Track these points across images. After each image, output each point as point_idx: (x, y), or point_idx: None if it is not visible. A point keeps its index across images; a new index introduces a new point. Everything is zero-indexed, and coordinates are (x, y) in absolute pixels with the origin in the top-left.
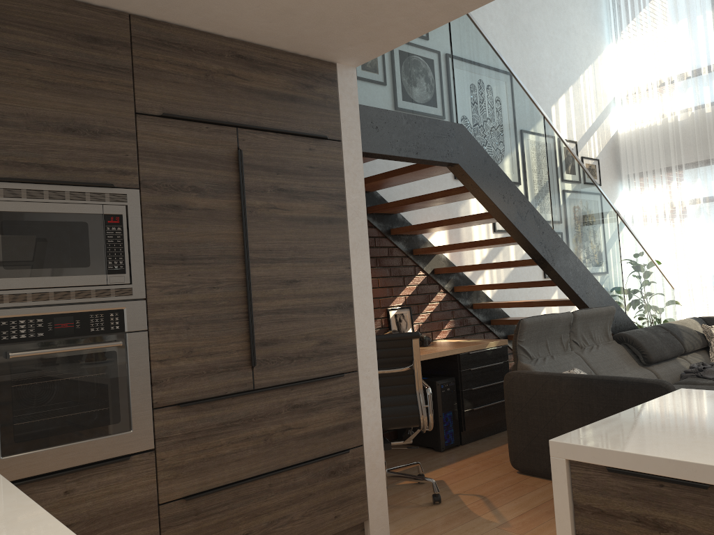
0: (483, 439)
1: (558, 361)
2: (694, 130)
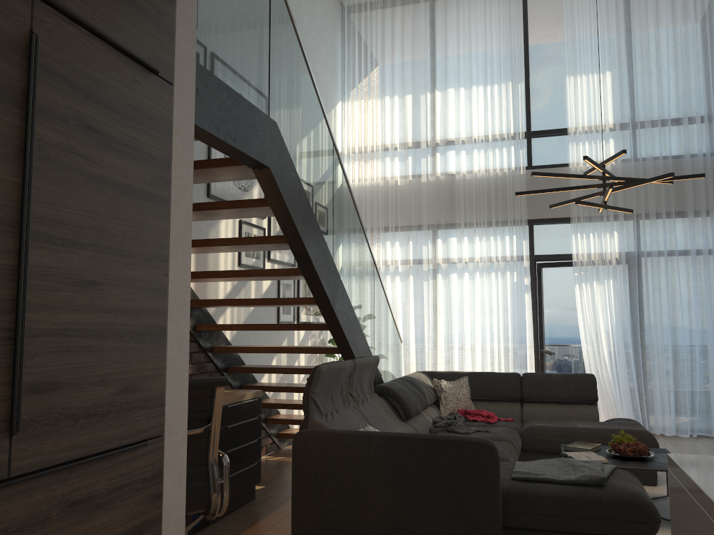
0: (231, 515)
1: (344, 417)
2: (410, 196)
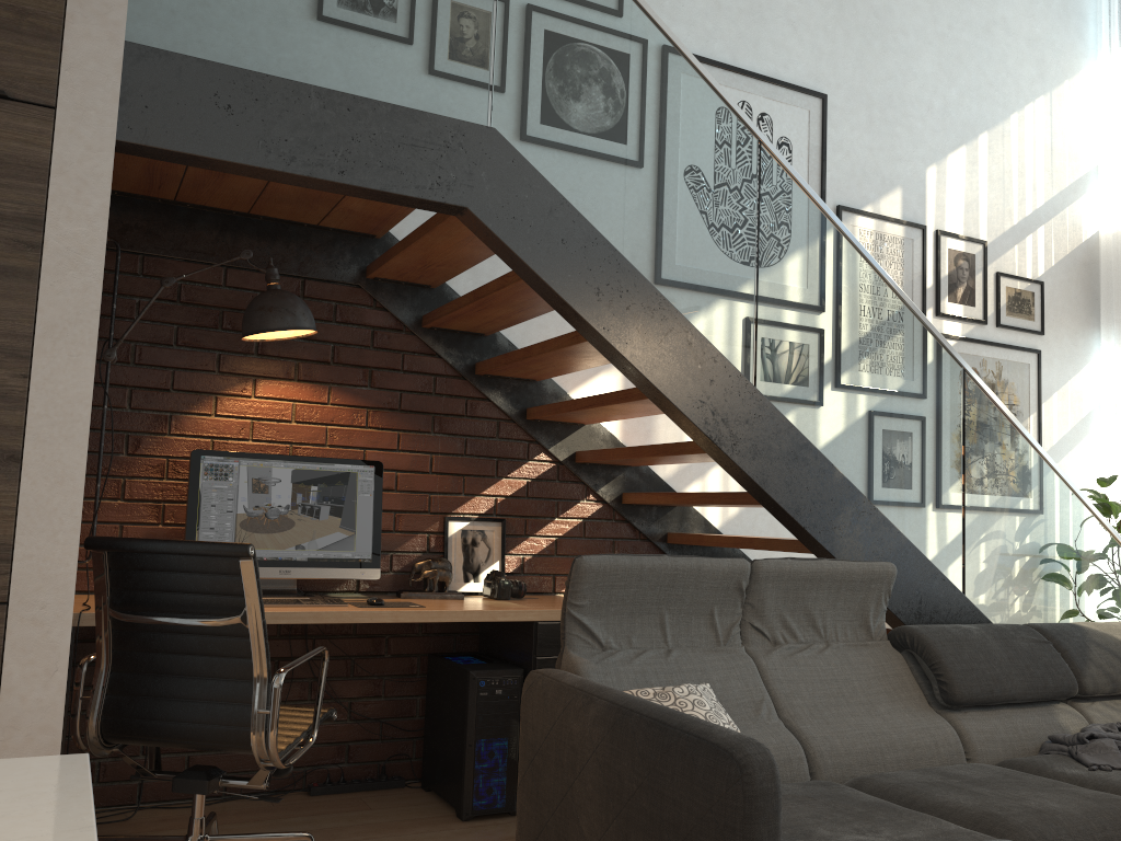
0: None
1: (677, 665)
2: None
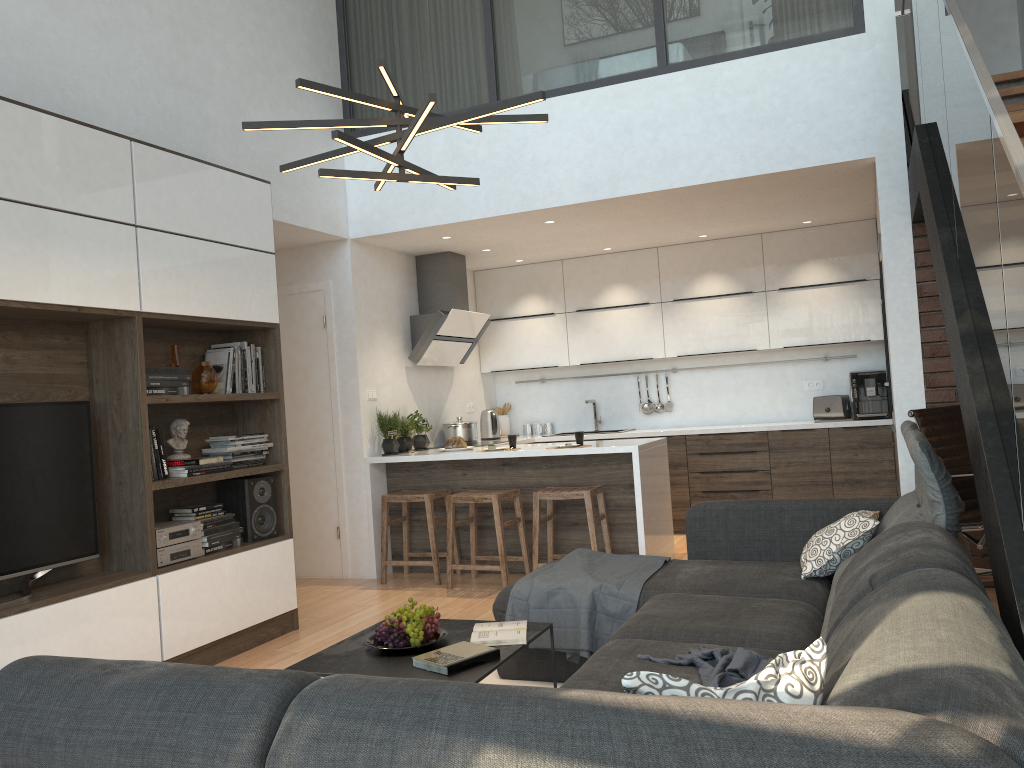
0: None
1: (900, 508)
2: None
